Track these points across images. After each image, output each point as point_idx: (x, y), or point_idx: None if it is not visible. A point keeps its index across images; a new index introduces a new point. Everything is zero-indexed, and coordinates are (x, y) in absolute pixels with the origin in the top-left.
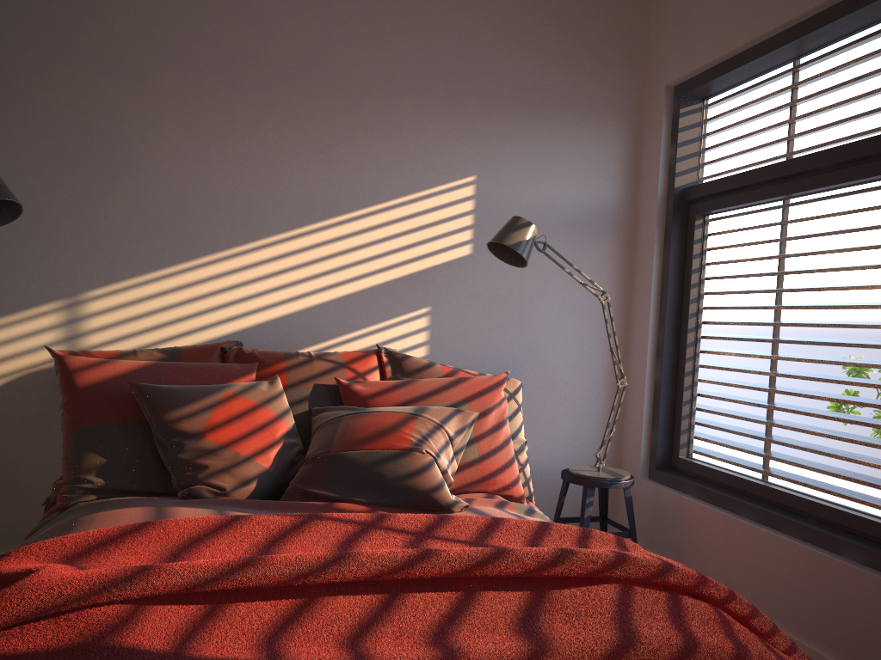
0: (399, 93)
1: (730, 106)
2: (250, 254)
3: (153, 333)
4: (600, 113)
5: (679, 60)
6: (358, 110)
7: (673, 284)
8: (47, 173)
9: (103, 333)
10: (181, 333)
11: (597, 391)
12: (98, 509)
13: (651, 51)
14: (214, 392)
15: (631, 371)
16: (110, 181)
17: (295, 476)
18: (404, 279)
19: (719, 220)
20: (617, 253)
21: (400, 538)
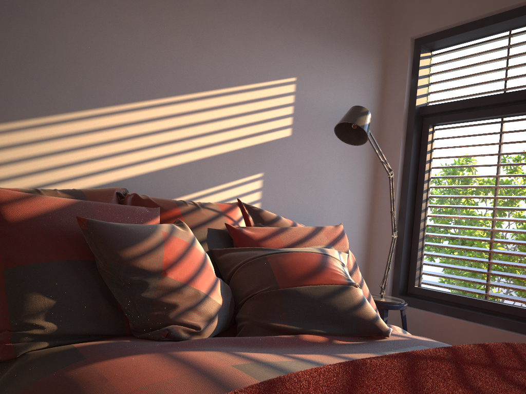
0: (251, 3)
1: (458, 55)
2: (133, 113)
3: (40, 176)
4: (367, 50)
5: (425, 21)
6: (222, 8)
7: (412, 169)
8: None
9: None
10: (67, 178)
11: (356, 241)
12: (79, 360)
13: (396, 14)
14: (154, 231)
15: (376, 228)
16: (6, 21)
17: (247, 311)
18: (247, 149)
19: (448, 129)
20: (371, 146)
21: (487, 372)
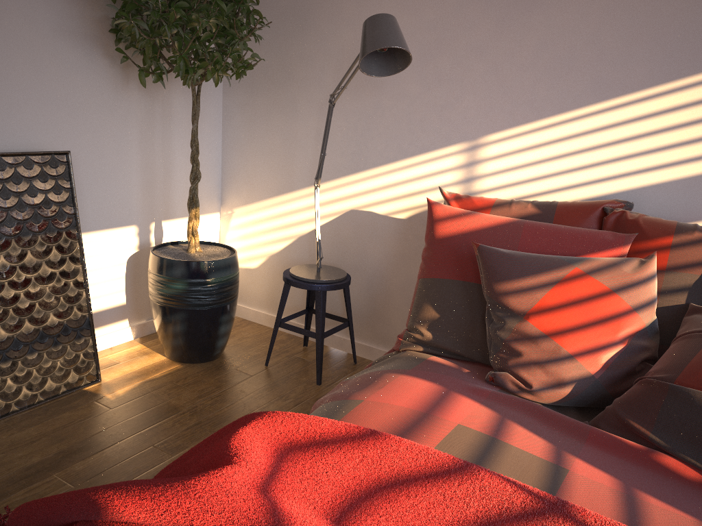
0: None
1: None
2: (667, 97)
3: (541, 183)
4: None
5: None
6: None
7: None
8: (467, 14)
9: (495, 177)
10: (569, 185)
11: None
12: (406, 368)
13: None
14: (559, 267)
15: None
16: (523, 17)
17: (622, 394)
18: None
19: None
20: None
21: None
